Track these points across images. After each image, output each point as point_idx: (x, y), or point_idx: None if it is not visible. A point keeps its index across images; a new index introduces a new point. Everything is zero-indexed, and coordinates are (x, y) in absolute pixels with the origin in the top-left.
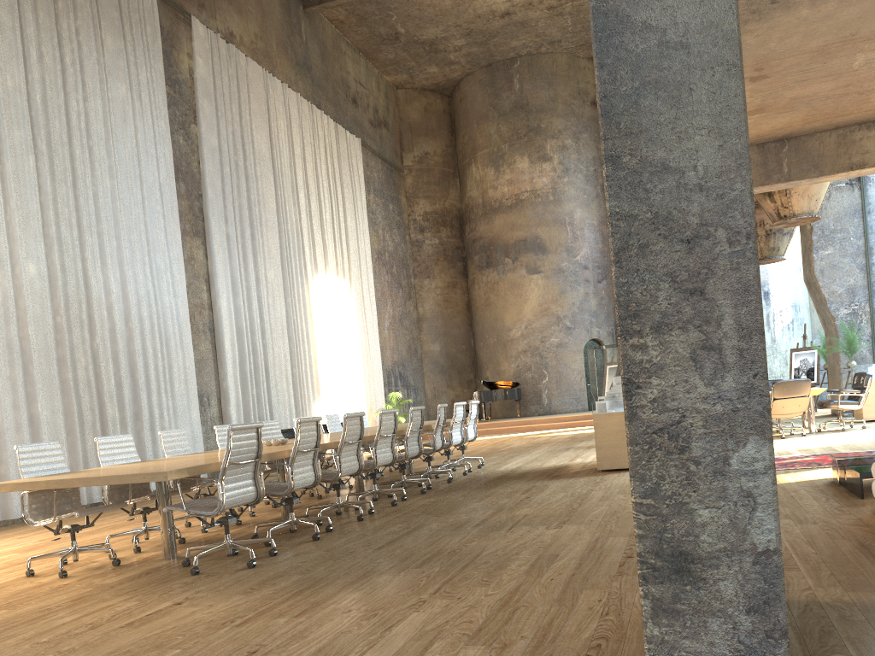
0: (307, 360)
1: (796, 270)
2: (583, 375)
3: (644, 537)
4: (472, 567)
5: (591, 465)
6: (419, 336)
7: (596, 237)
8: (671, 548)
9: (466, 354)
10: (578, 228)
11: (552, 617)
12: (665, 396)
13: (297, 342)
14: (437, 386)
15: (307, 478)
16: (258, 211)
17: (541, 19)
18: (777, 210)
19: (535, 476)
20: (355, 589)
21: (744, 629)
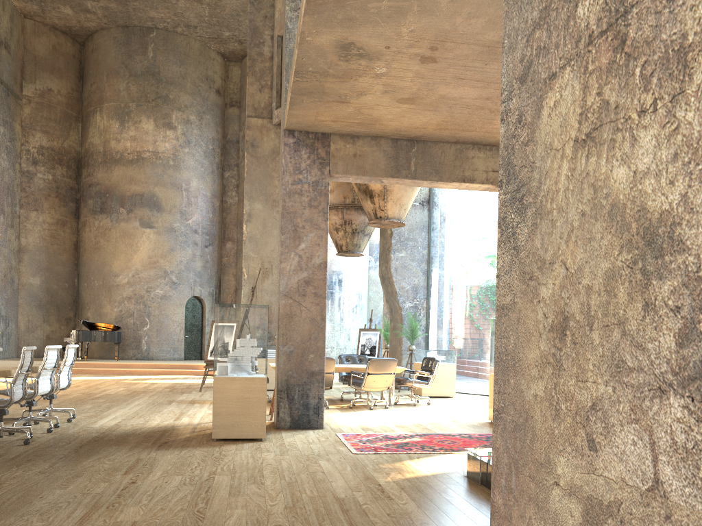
0: None
1: (362, 266)
2: (182, 327)
3: None
4: None
5: (202, 429)
6: (19, 266)
7: (208, 207)
8: None
9: (69, 292)
10: (193, 195)
11: None
12: None
13: None
14: (33, 319)
15: None
16: None
17: None
18: (375, 211)
19: (139, 441)
20: None
21: None
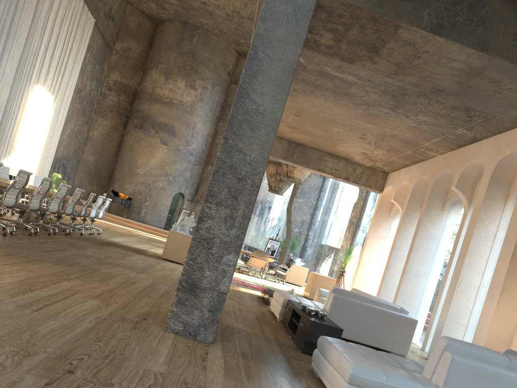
0: (9, 131)
1: (286, 202)
2: (168, 209)
3: (184, 274)
4: (94, 274)
5: (158, 255)
6: (84, 147)
7: (203, 141)
8: (192, 281)
9: (108, 170)
10: (196, 132)
11: (130, 301)
12: (210, 228)
13: (8, 118)
14: (83, 181)
15: (11, 202)
16: (15, 29)
17: (220, 16)
18: (287, 172)
19: (128, 249)
20: (33, 264)
21: (205, 316)
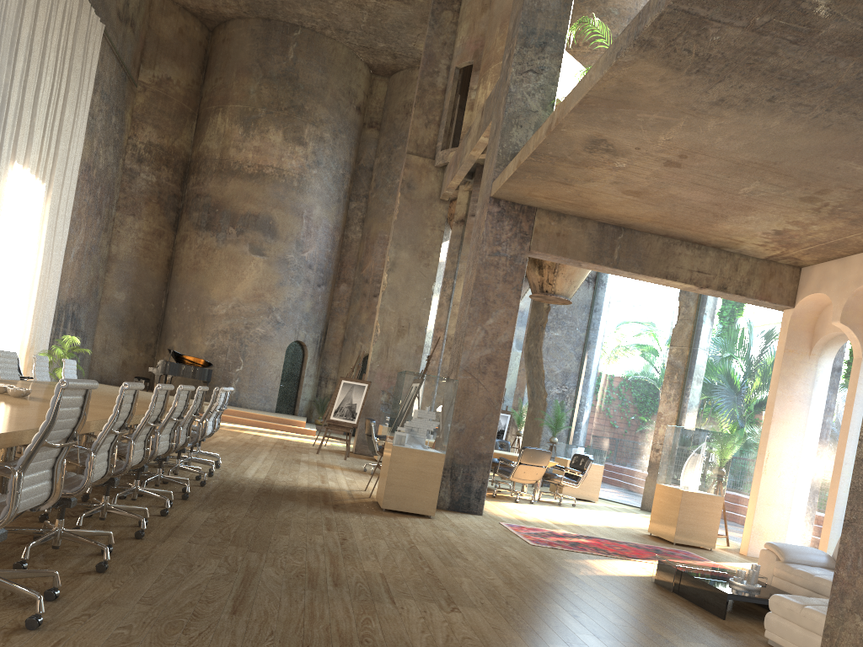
0: None
1: None
2: (279, 374)
3: None
4: None
5: (359, 497)
6: (105, 277)
7: (327, 240)
8: None
9: (154, 314)
10: (313, 225)
11: None
12: None
13: None
14: (111, 340)
15: (100, 472)
16: None
17: (340, 1)
18: (541, 283)
19: (308, 499)
20: None
21: None
